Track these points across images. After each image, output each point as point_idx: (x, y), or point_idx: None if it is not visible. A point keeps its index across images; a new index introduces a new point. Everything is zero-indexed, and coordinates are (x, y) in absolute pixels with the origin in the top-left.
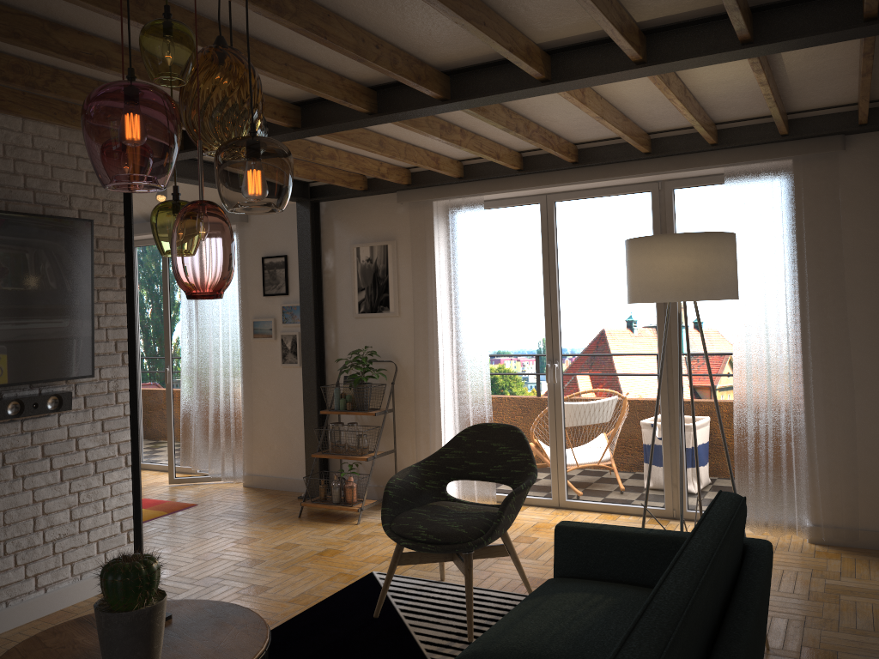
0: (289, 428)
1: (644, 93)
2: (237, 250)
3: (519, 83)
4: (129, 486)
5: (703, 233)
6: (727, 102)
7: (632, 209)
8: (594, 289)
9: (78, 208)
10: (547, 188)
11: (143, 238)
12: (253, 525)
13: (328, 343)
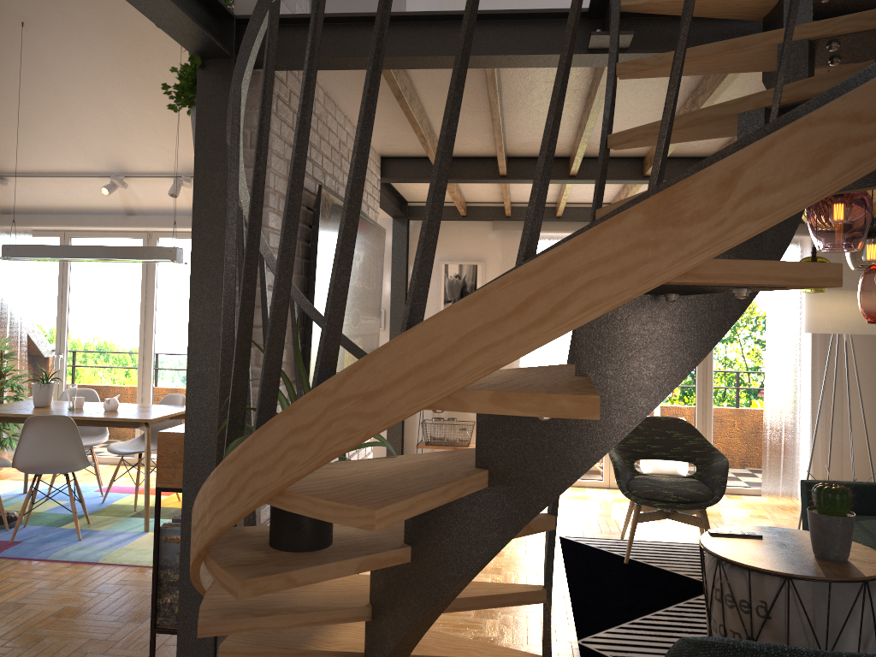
0: None
1: None
2: None
3: None
4: None
5: None
6: None
7: None
8: None
9: (370, 217)
10: None
11: (177, 230)
12: None
13: None
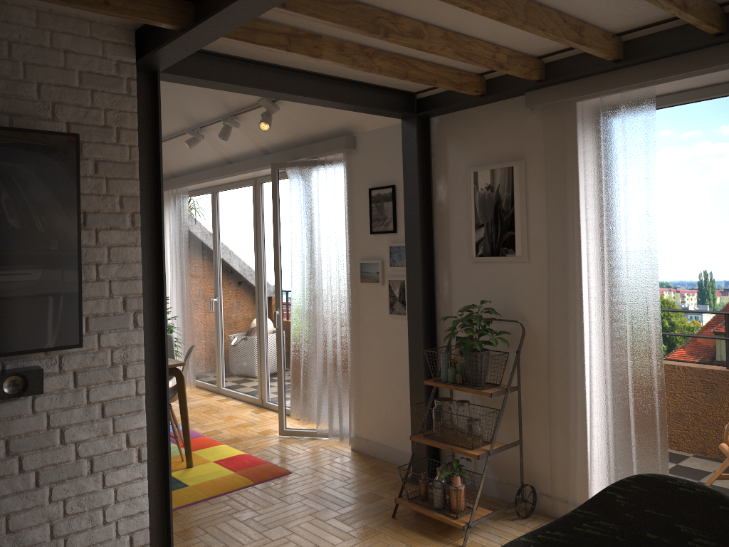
0: (397, 390)
1: None
2: (344, 182)
3: None
4: (143, 487)
5: None
6: None
7: None
8: None
9: (66, 119)
10: None
11: (266, 173)
12: (334, 523)
13: (440, 293)
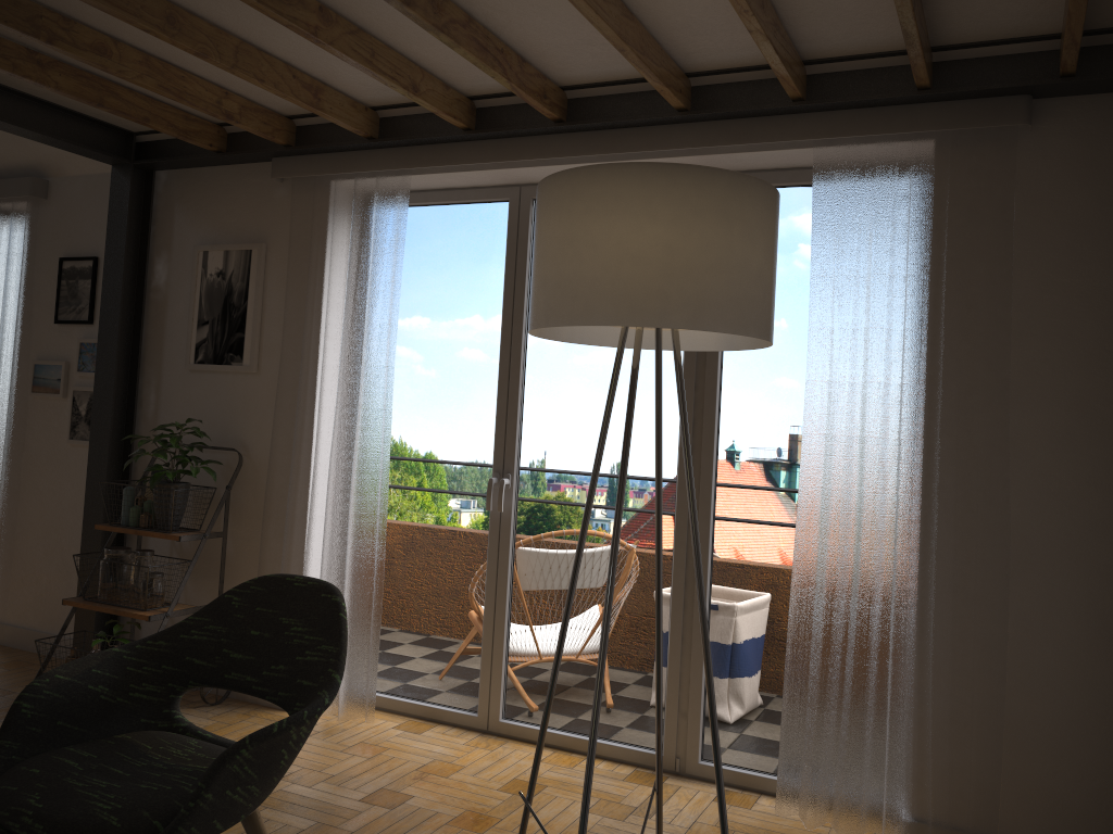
0: (69, 550)
1: None
2: (23, 244)
3: None
4: None
5: (693, 169)
6: None
7: None
8: (583, 355)
9: None
10: (515, 169)
11: None
12: None
13: (143, 411)
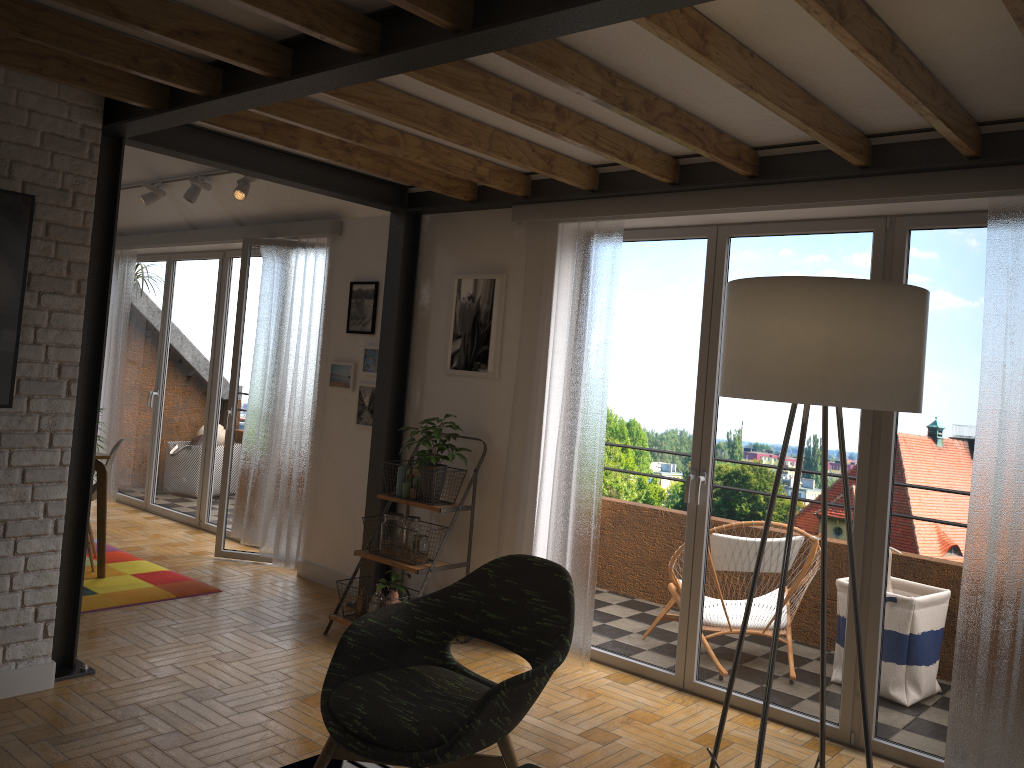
0: (355, 510)
1: (828, 51)
2: (324, 271)
3: (568, 2)
4: (55, 560)
5: (851, 281)
6: (988, 79)
7: (841, 257)
8: None
9: (22, 179)
10: (713, 214)
11: (238, 247)
12: (259, 635)
13: (411, 404)
